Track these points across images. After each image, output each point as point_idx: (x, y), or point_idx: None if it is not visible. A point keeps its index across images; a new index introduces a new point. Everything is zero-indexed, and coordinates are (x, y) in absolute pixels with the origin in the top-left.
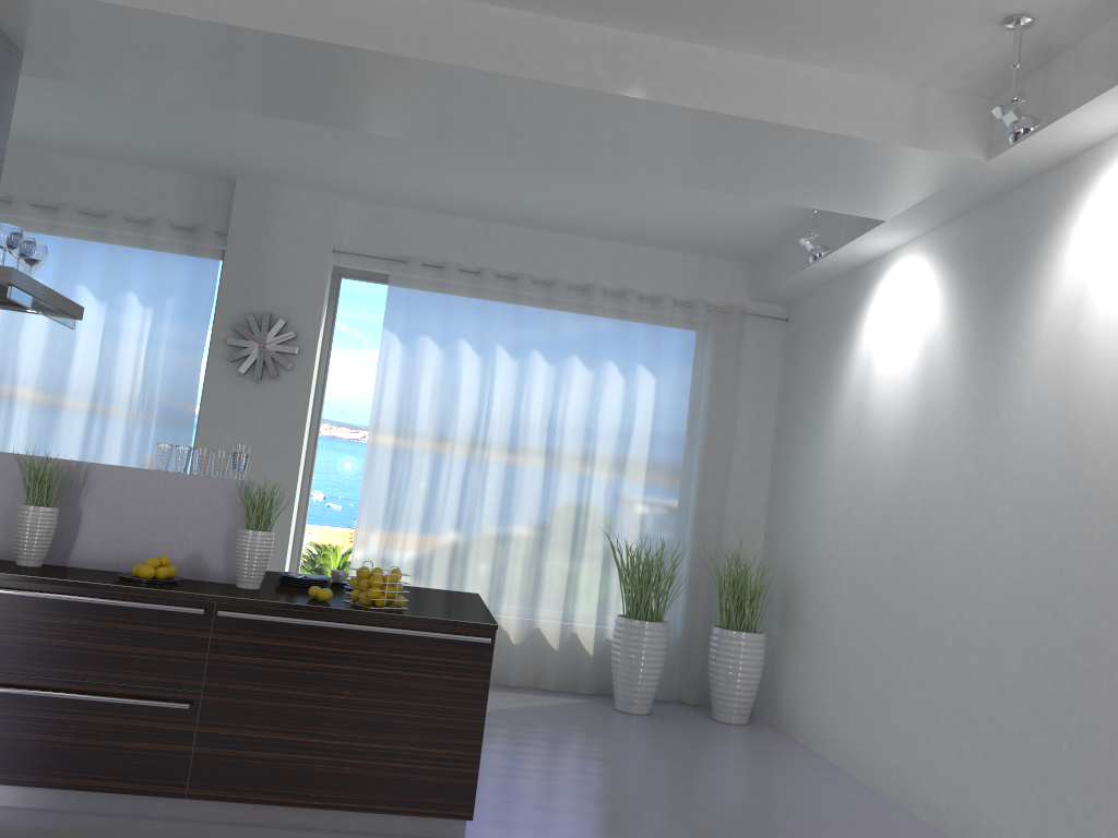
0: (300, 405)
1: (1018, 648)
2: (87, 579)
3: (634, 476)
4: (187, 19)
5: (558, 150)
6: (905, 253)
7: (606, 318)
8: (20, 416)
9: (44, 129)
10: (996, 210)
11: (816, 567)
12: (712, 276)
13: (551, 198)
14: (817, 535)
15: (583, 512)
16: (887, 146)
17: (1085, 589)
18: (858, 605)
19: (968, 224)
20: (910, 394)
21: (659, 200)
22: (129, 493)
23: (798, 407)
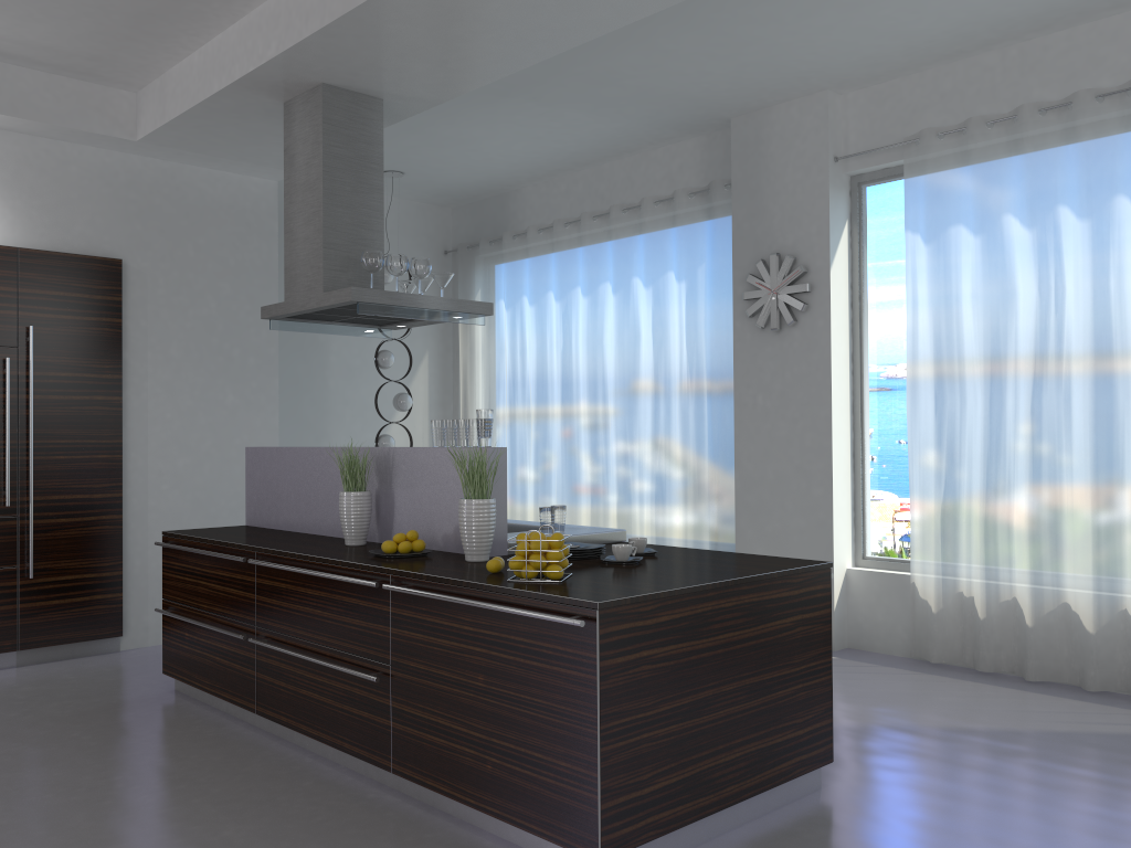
0: (822, 348)
1: None
2: (338, 555)
3: None
4: (363, 6)
5: None
6: None
7: None
8: (610, 409)
9: (566, 146)
10: None
11: None
12: None
13: None
14: None
15: None
16: None
17: None
18: None
19: None
20: None
21: None
22: (416, 472)
23: None
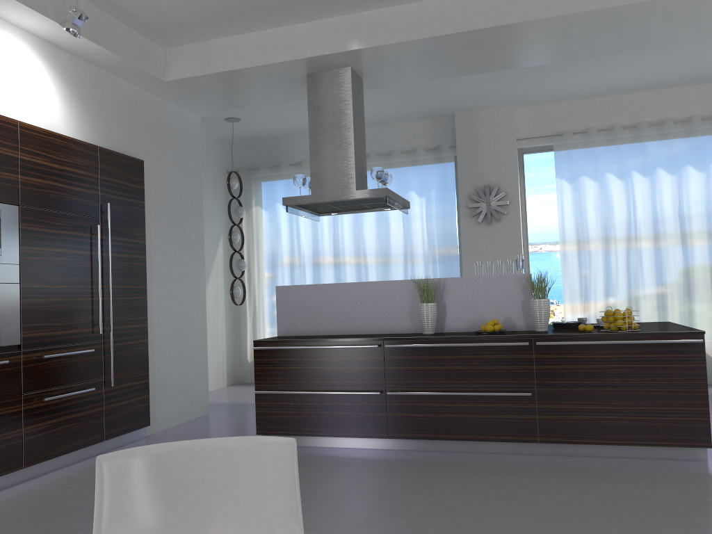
0: (516, 233)
1: None
2: (463, 335)
3: None
4: (449, 35)
5: (670, 36)
6: None
7: (706, 135)
8: (371, 268)
9: None
10: None
11: None
12: None
13: (655, 68)
14: None
15: None
16: None
17: None
18: None
19: None
20: None
21: None
22: (466, 290)
23: None
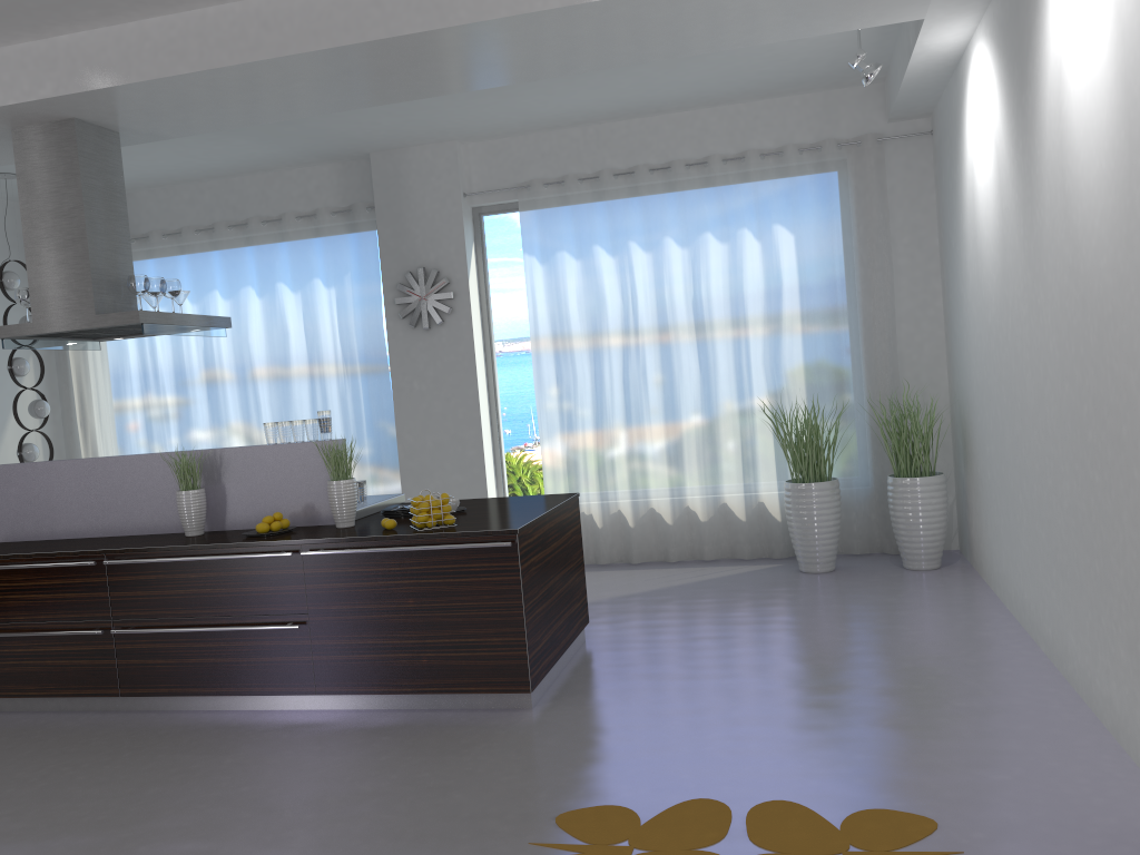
0: (467, 342)
1: (1067, 469)
2: (218, 541)
3: (791, 338)
4: (183, 75)
5: (548, 65)
6: (976, 41)
7: (731, 186)
8: (264, 401)
9: (211, 163)
10: None
11: (972, 400)
12: (838, 109)
13: (627, 88)
14: (969, 365)
15: (746, 385)
16: None
17: (1091, 400)
18: (994, 435)
19: None
20: (994, 202)
21: (724, 59)
22: (252, 467)
23: (947, 228)
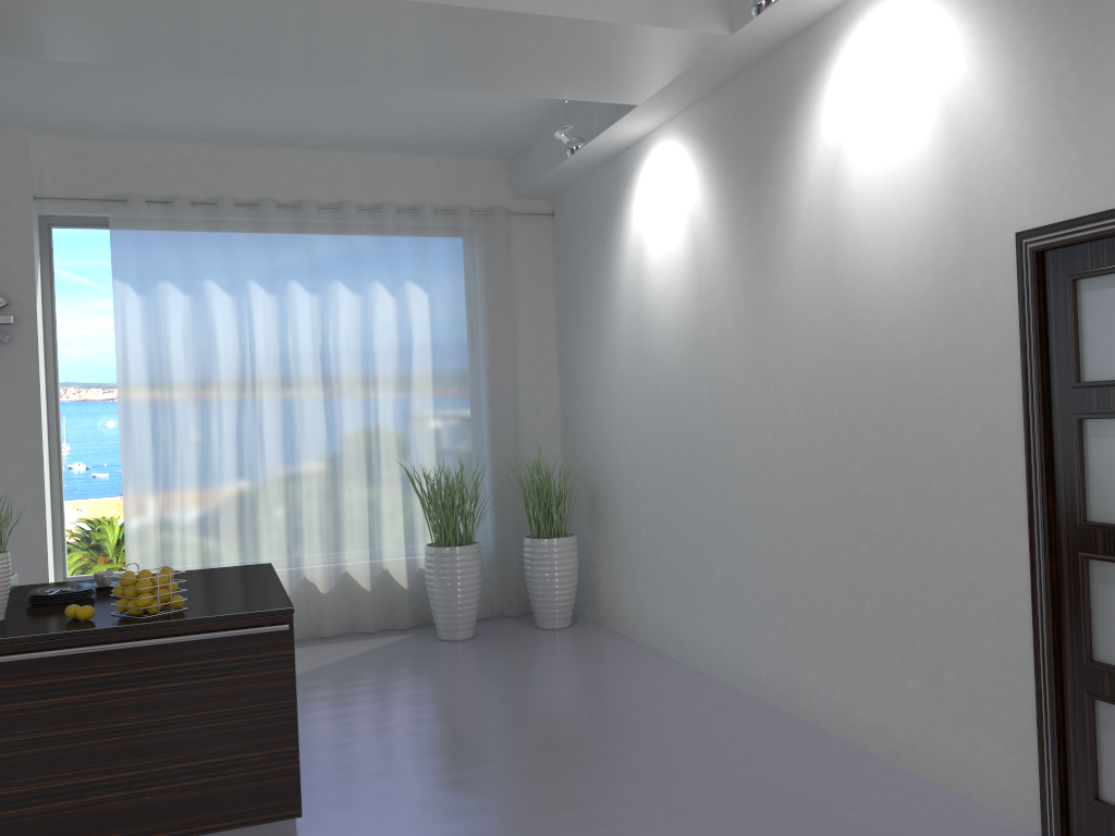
0: (30, 380)
1: (815, 521)
2: None
3: (422, 399)
4: None
5: (275, 60)
6: (661, 136)
7: (365, 236)
8: None
9: None
10: (744, 84)
11: (615, 463)
12: (470, 178)
13: (281, 111)
14: (612, 431)
15: (374, 445)
16: (630, 28)
17: (870, 458)
18: (661, 495)
19: (719, 101)
20: (683, 281)
21: (401, 103)
22: None
23: (576, 304)
